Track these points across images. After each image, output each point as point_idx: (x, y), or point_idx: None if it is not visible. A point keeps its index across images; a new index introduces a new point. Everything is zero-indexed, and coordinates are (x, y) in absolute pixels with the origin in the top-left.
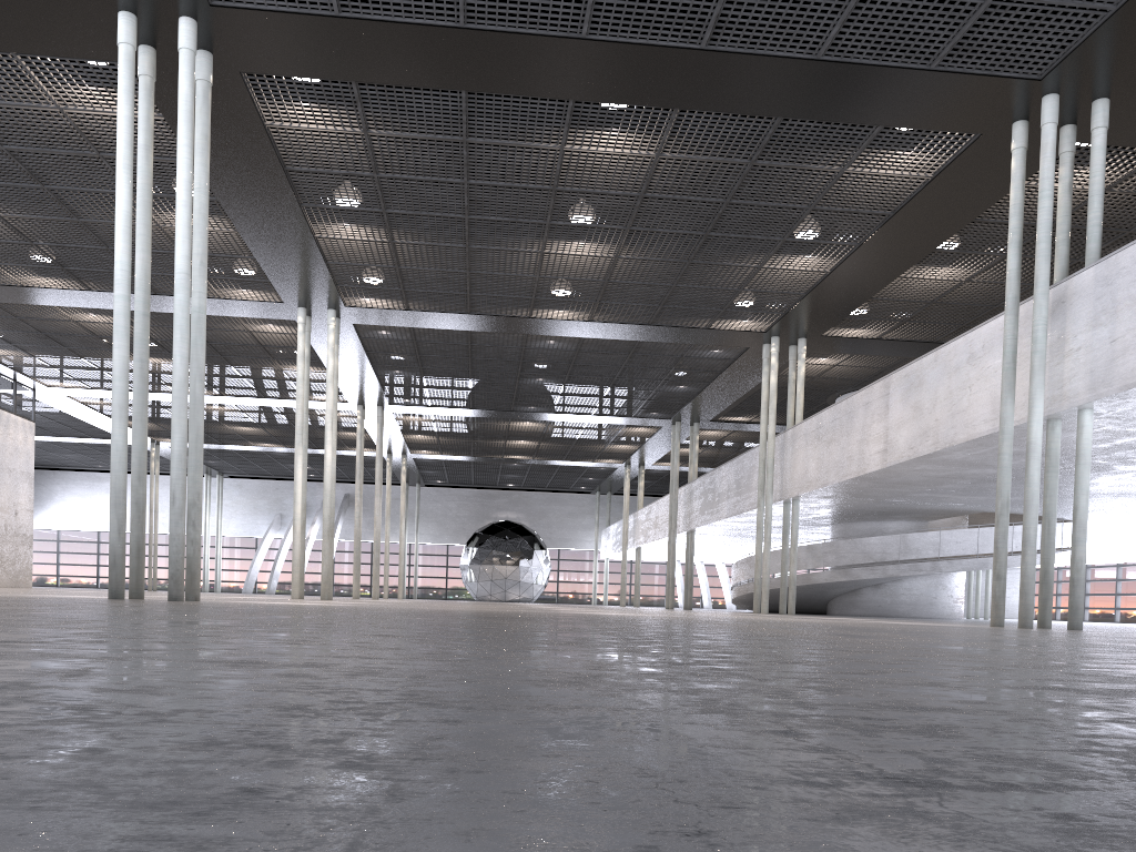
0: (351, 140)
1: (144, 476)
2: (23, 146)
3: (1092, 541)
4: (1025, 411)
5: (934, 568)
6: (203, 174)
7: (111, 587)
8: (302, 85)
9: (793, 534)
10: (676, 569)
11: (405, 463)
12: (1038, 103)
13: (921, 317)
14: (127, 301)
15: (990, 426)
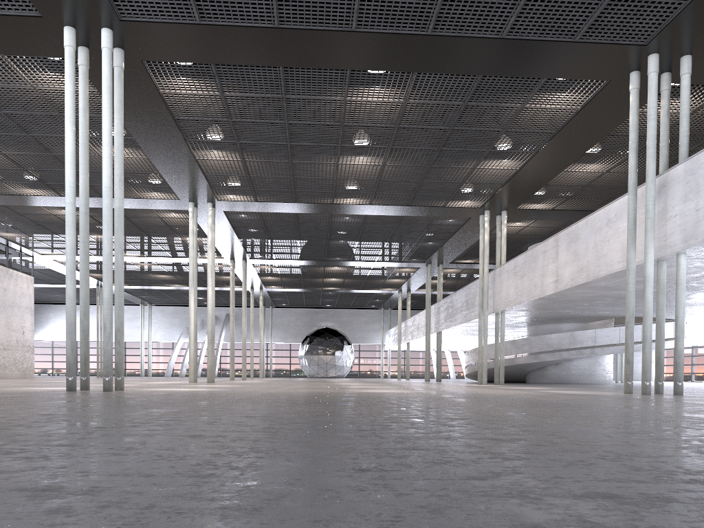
0: (213, 99)
1: (88, 313)
2: (13, 111)
3: (694, 332)
4: (643, 255)
5: (592, 353)
6: (119, 125)
7: (68, 383)
8: (180, 67)
9: (501, 334)
10: (432, 355)
11: (262, 294)
12: (646, 60)
13: (579, 195)
14: (73, 205)
15: (621, 265)
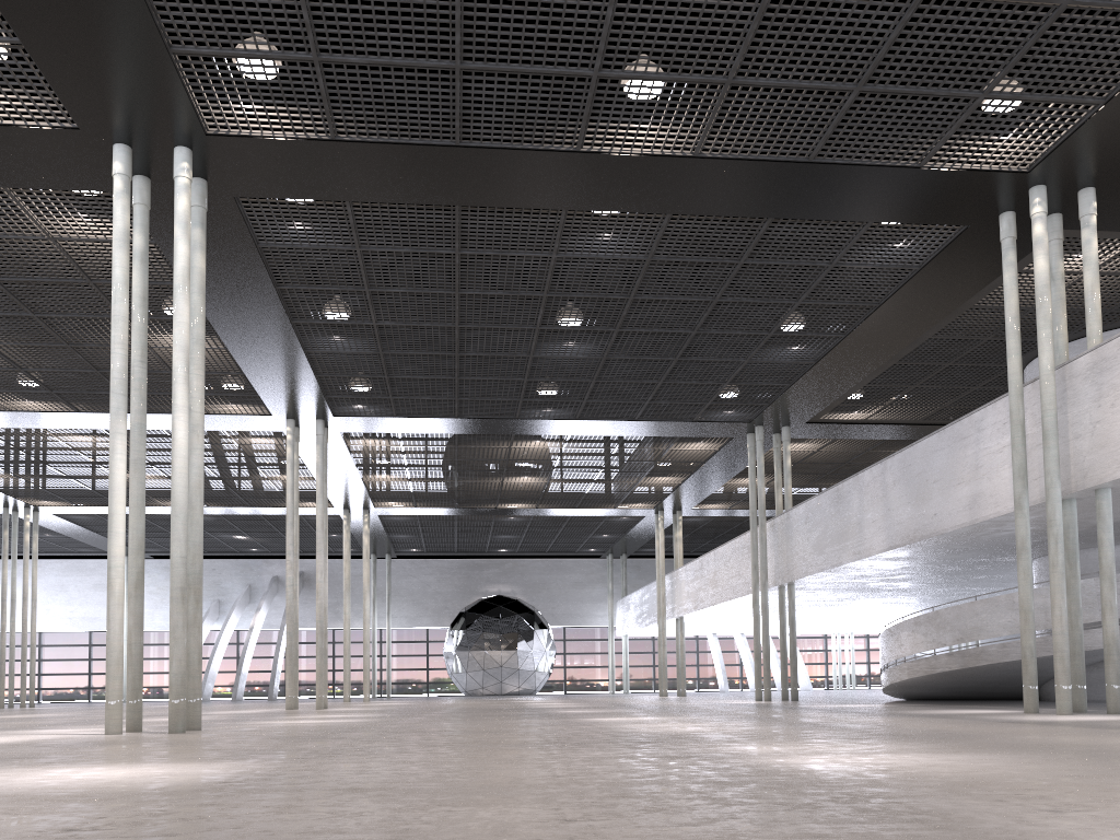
0: None
1: None
2: None
3: None
4: None
5: None
6: None
7: None
8: None
9: (1107, 555)
10: (712, 645)
11: (368, 521)
12: None
13: None
14: None
15: None
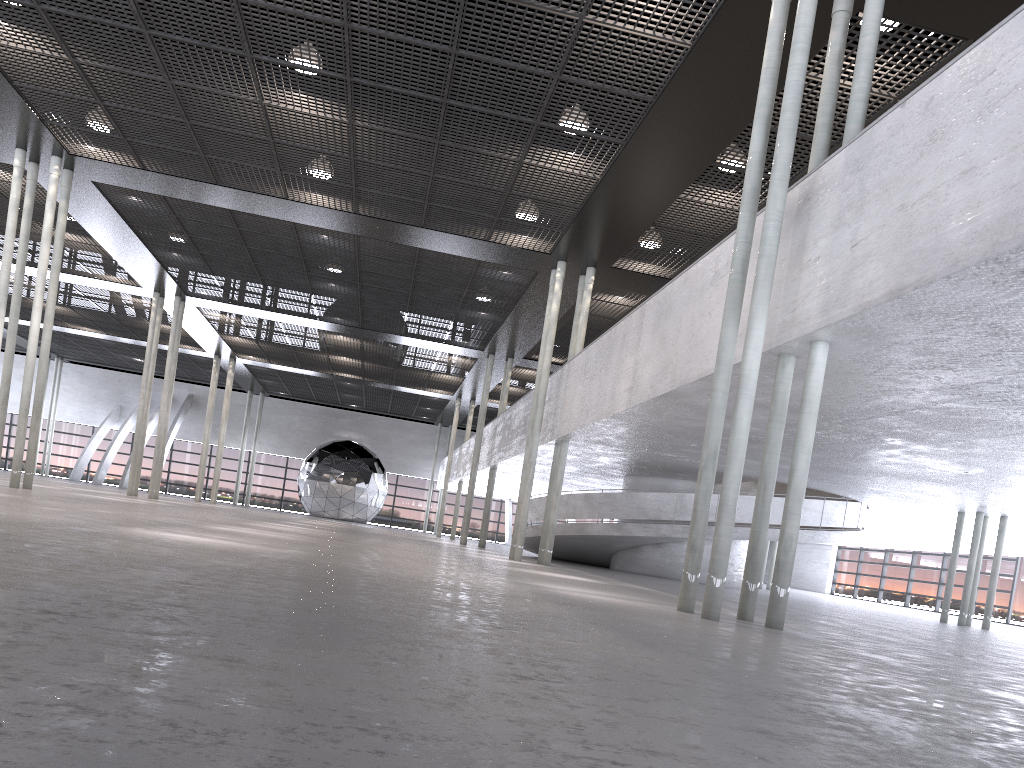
0: None
1: None
2: None
3: (884, 526)
4: None
5: (708, 533)
6: None
7: None
8: None
9: (558, 478)
10: (506, 508)
11: (233, 367)
12: None
13: None
14: None
15: None
